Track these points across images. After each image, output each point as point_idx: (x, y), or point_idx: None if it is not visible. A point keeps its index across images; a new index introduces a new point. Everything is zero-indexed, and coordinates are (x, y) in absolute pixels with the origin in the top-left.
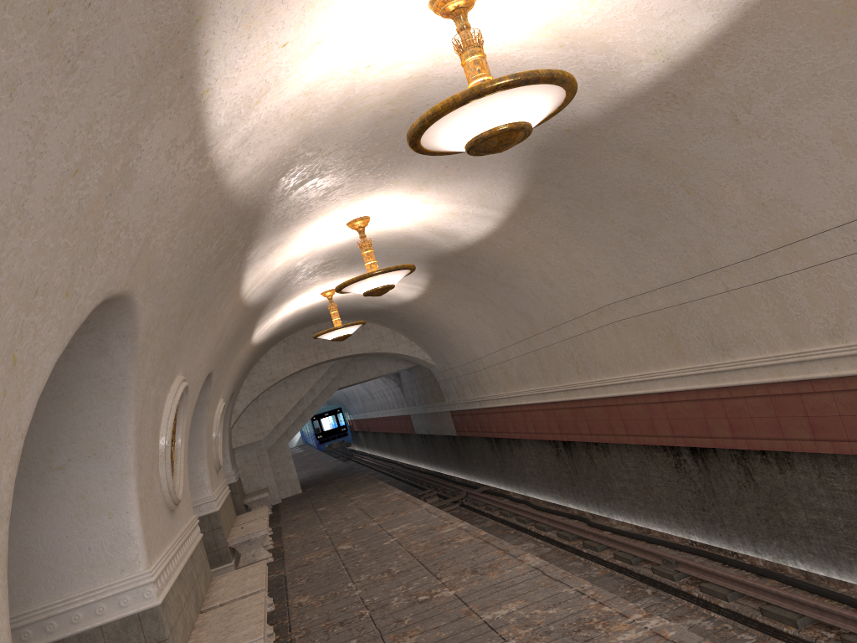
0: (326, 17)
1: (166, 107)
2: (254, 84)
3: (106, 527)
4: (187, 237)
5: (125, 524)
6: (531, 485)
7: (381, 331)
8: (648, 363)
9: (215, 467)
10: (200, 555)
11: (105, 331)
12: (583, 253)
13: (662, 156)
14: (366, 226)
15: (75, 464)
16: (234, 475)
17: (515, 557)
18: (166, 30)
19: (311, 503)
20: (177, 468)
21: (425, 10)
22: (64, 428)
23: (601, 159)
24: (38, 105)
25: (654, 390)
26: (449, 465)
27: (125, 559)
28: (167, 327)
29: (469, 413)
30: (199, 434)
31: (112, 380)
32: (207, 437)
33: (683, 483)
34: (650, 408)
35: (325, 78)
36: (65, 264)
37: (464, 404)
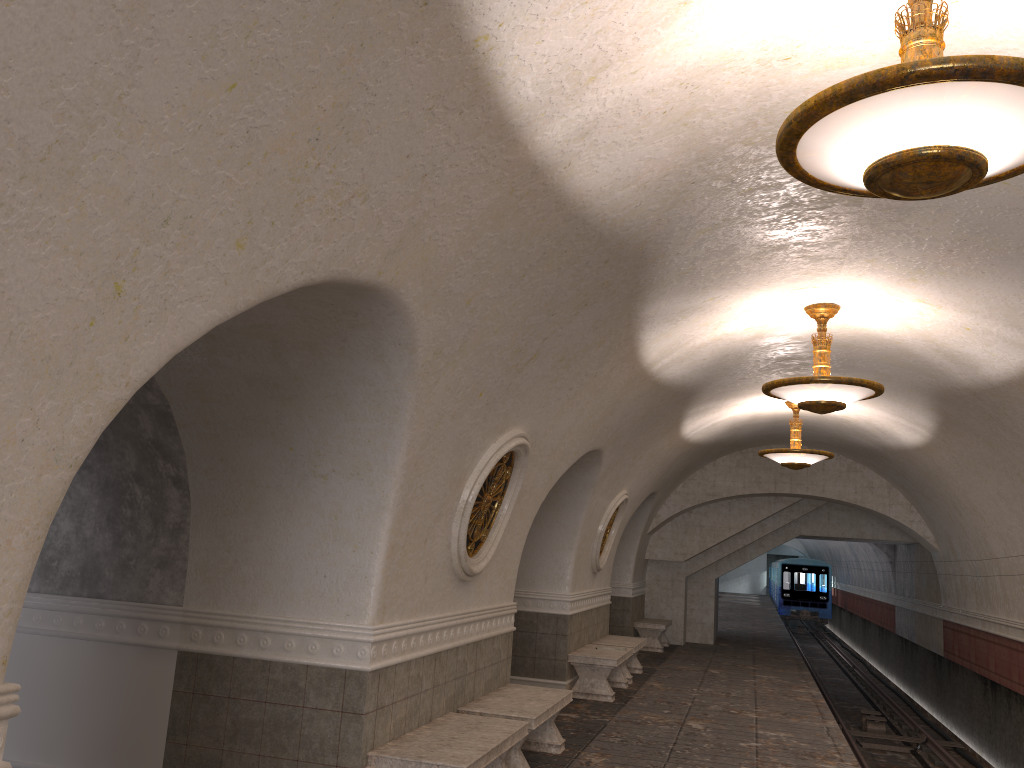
0: None
1: (408, 43)
2: (578, 48)
3: (347, 560)
4: (503, 247)
5: (365, 564)
6: None
7: (872, 480)
8: None
9: (591, 566)
10: (497, 649)
11: (378, 332)
12: None
13: None
14: (830, 317)
15: (337, 477)
16: (632, 590)
17: None
18: None
19: (710, 660)
20: (492, 536)
21: None
22: (334, 433)
23: None
24: None
25: None
26: (924, 692)
27: (354, 604)
28: (484, 359)
29: (966, 631)
30: (575, 519)
31: (387, 394)
32: (585, 526)
33: None
34: None
35: (711, 65)
36: (231, 206)
37: (962, 617)
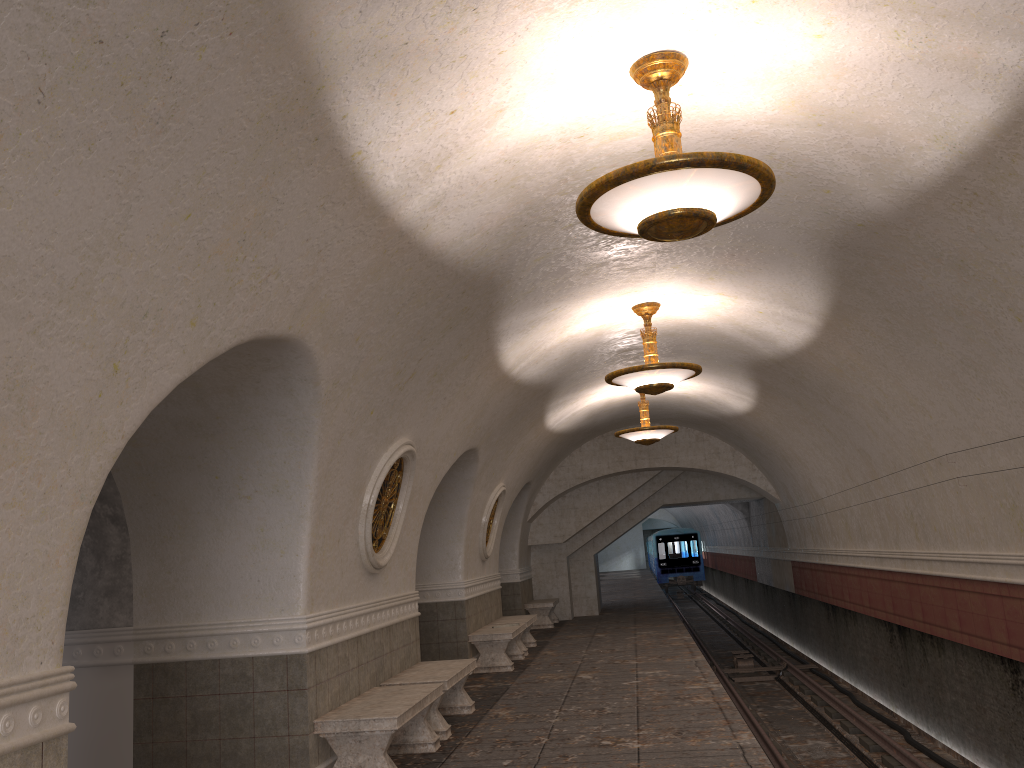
0: (499, 86)
1: (305, 166)
2: (426, 148)
3: (276, 564)
4: (381, 293)
5: (293, 565)
6: (861, 674)
7: (718, 446)
8: (988, 540)
9: (480, 555)
10: (406, 632)
11: (287, 372)
12: (915, 382)
13: (980, 268)
14: (653, 313)
15: (260, 496)
16: (519, 574)
17: (733, 731)
18: (280, 98)
19: (596, 627)
20: (392, 533)
21: (629, 80)
22: (254, 459)
23: (911, 265)
24: (126, 158)
25: (992, 578)
26: (785, 628)
27: (287, 600)
28: (372, 382)
29: (809, 567)
30: (460, 514)
31: (297, 422)
32: (470, 519)
33: (1018, 712)
34: (987, 602)
35: (526, 146)
36: (187, 296)
37: (805, 555)
